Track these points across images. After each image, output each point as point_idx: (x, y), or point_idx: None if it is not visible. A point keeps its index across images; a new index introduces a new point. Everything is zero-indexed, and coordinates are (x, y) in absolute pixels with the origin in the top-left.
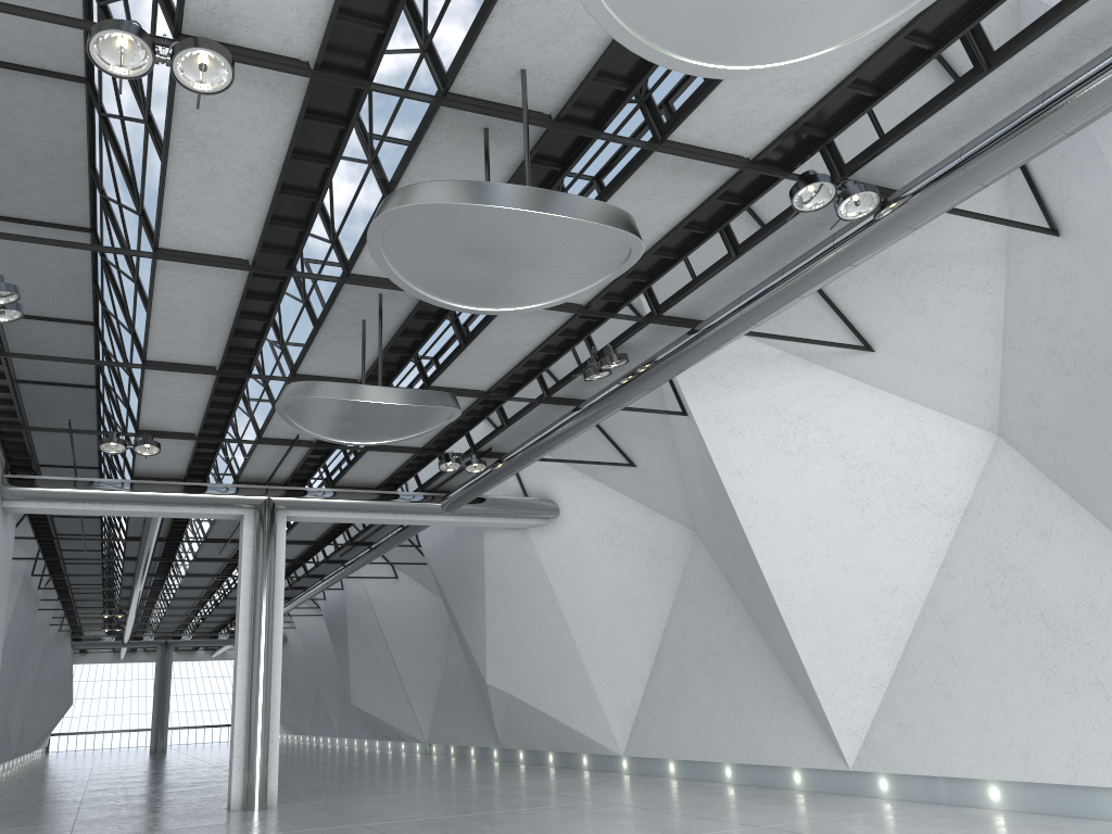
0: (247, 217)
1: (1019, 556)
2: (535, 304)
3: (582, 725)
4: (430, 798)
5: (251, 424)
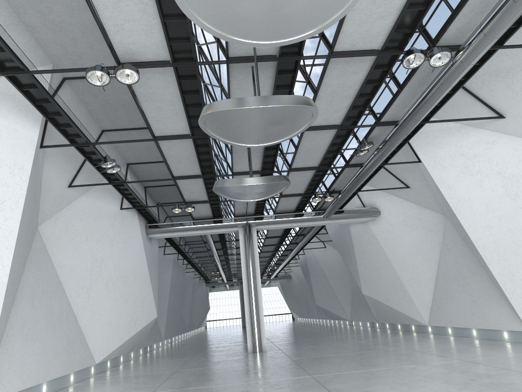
0: (180, 119)
1: None
2: (284, 138)
3: (407, 311)
4: (330, 347)
5: None
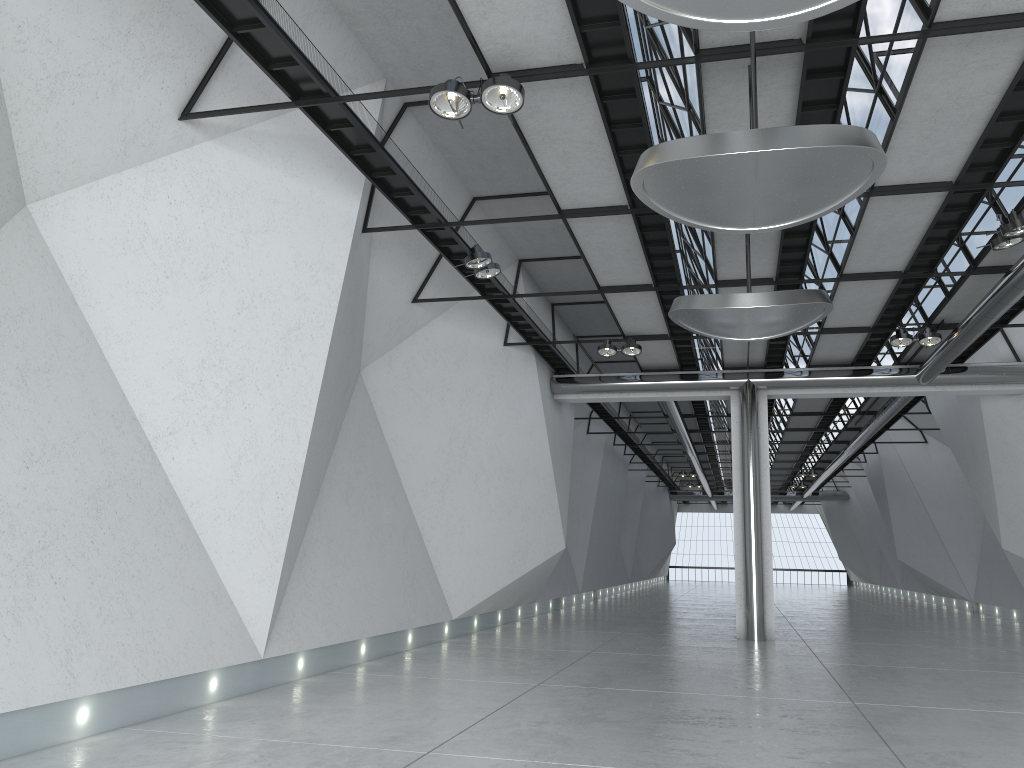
0: (607, 176)
1: None
2: (809, 215)
3: None
4: (913, 650)
5: None
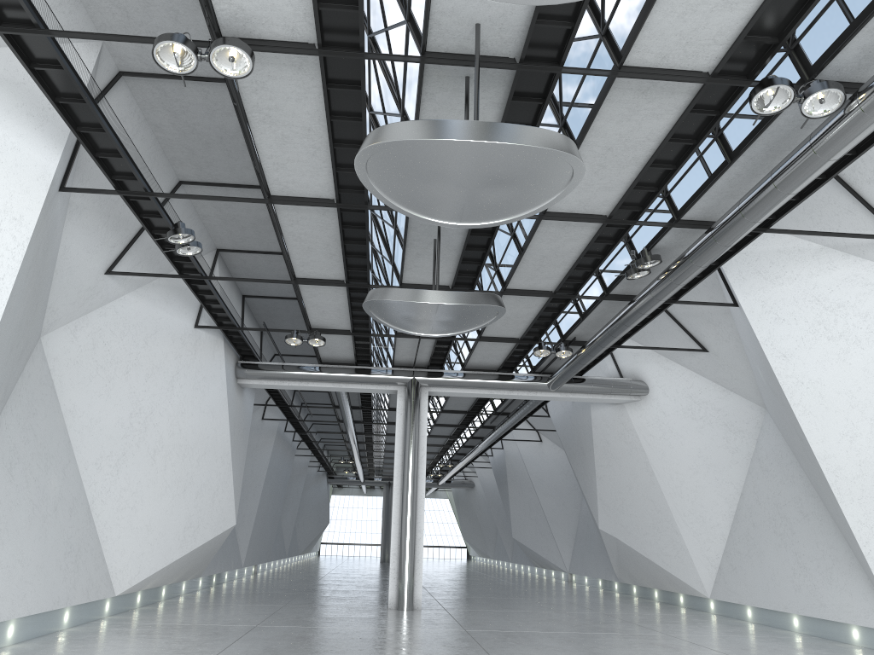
0: (320, 167)
1: None
2: (510, 217)
3: (675, 569)
4: (535, 616)
5: None
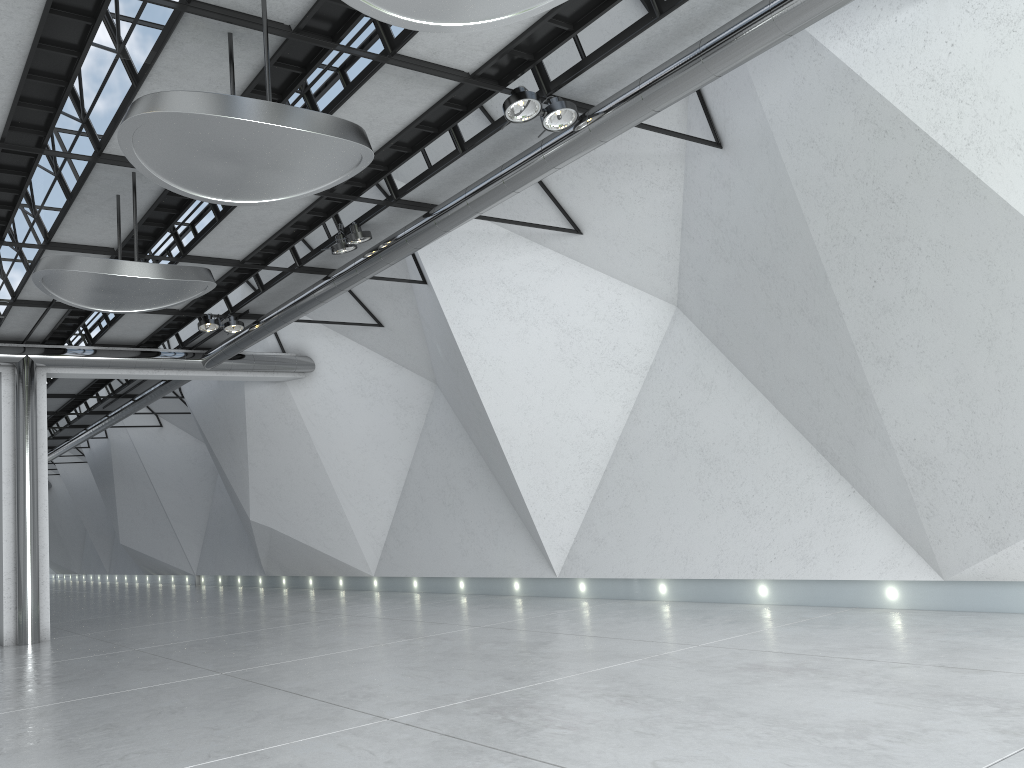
0: None
1: (688, 405)
2: (279, 198)
3: (338, 553)
4: (198, 623)
5: (5, 287)
